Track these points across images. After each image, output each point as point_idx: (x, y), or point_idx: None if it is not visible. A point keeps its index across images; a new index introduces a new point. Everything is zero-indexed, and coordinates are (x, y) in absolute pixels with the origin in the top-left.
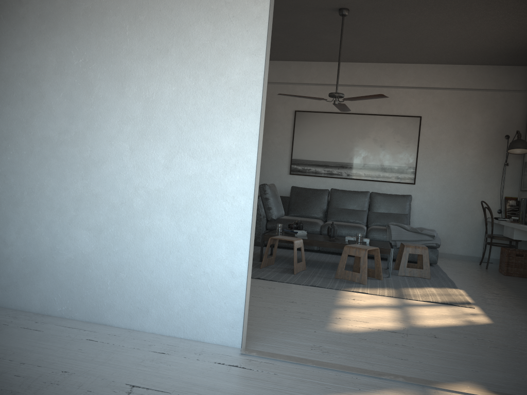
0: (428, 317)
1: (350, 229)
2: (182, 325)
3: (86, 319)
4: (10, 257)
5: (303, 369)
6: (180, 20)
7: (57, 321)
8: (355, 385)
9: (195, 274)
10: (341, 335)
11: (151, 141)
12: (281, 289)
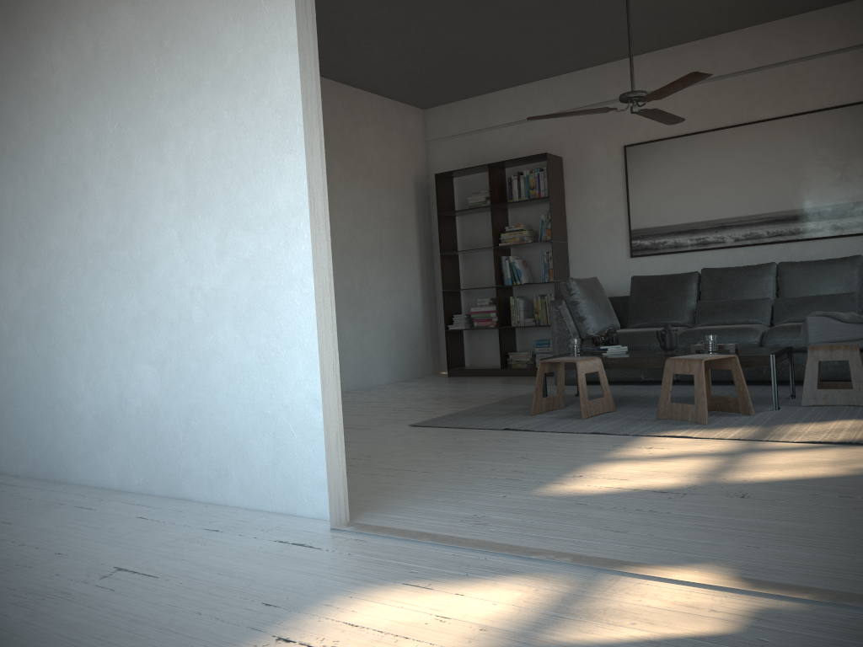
0: (775, 466)
1: (729, 335)
2: (268, 491)
3: (165, 493)
4: (83, 415)
5: (407, 548)
6: (208, 29)
7: (129, 498)
8: (467, 569)
9: (273, 410)
10: (547, 499)
11: (199, 219)
12: (529, 441)
